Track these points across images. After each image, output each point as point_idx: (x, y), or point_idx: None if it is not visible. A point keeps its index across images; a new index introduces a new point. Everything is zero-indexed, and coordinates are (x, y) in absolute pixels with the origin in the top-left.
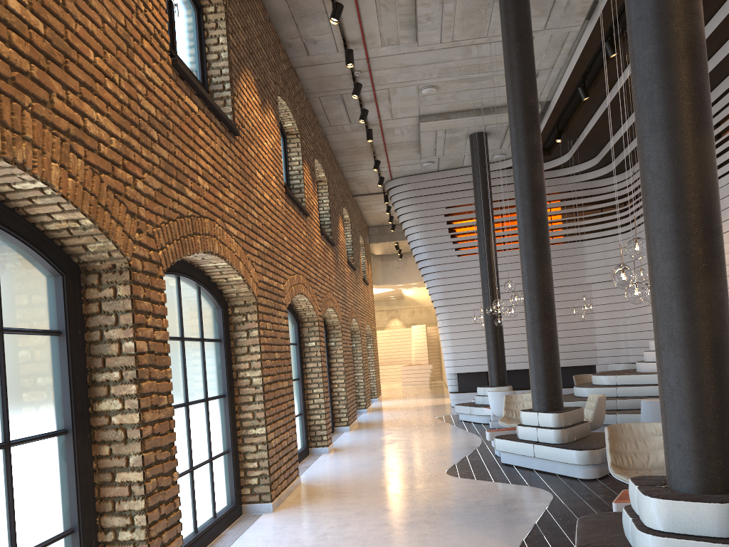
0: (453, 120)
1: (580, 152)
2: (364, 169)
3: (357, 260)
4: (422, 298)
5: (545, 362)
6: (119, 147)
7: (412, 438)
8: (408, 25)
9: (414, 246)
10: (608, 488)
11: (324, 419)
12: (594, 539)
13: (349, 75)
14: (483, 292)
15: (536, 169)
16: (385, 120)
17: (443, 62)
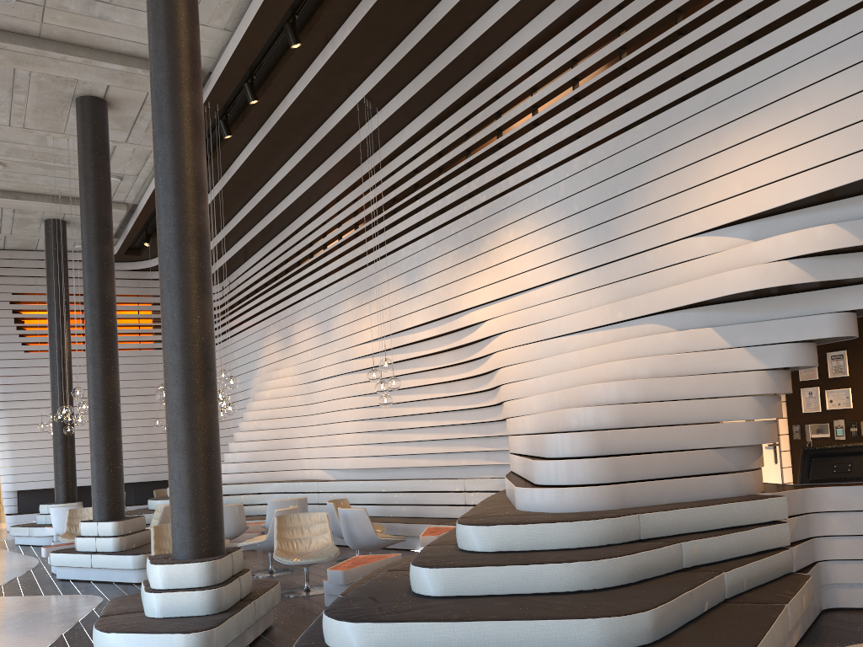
0: (24, 201)
1: None
2: None
3: None
4: None
5: (108, 471)
6: None
7: None
8: None
9: None
10: None
11: None
12: (116, 610)
13: None
14: (52, 396)
15: (107, 281)
16: None
17: (13, 143)
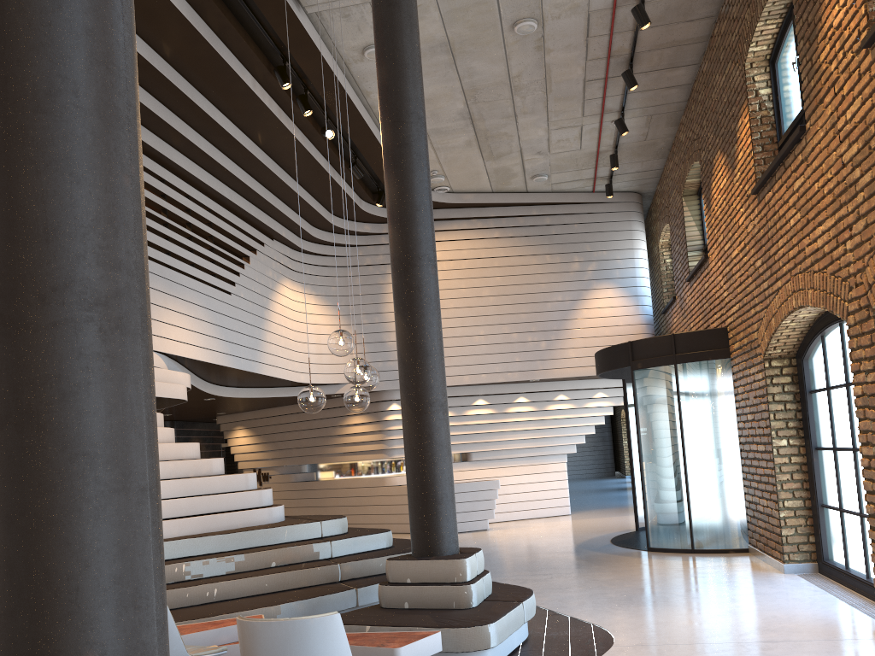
0: None
1: None
2: None
3: None
4: None
5: None
6: (833, 232)
7: None
8: None
9: None
10: None
11: None
12: (503, 604)
13: None
14: None
15: None
16: None
17: None
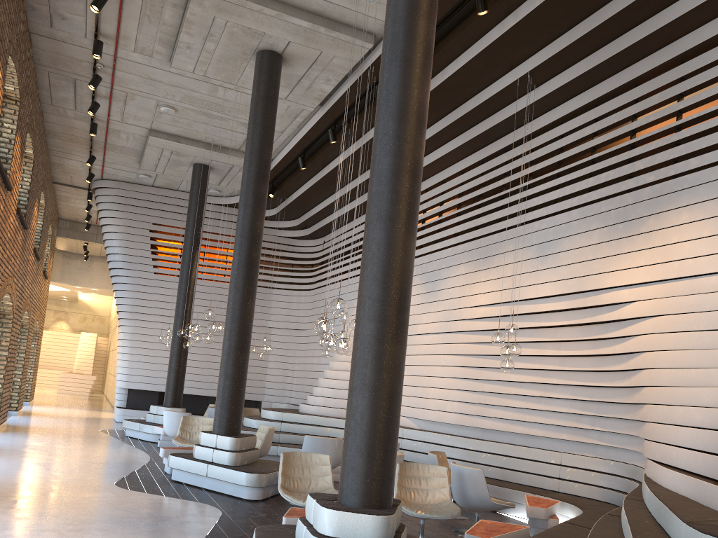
0: (182, 145)
1: (286, 211)
2: (75, 159)
3: (42, 250)
4: (98, 306)
5: (233, 390)
6: None
7: (74, 447)
8: (166, 44)
9: (111, 252)
10: (269, 508)
11: None
12: None
13: (90, 64)
14: (176, 314)
15: (259, 217)
16: (114, 120)
17: (189, 90)
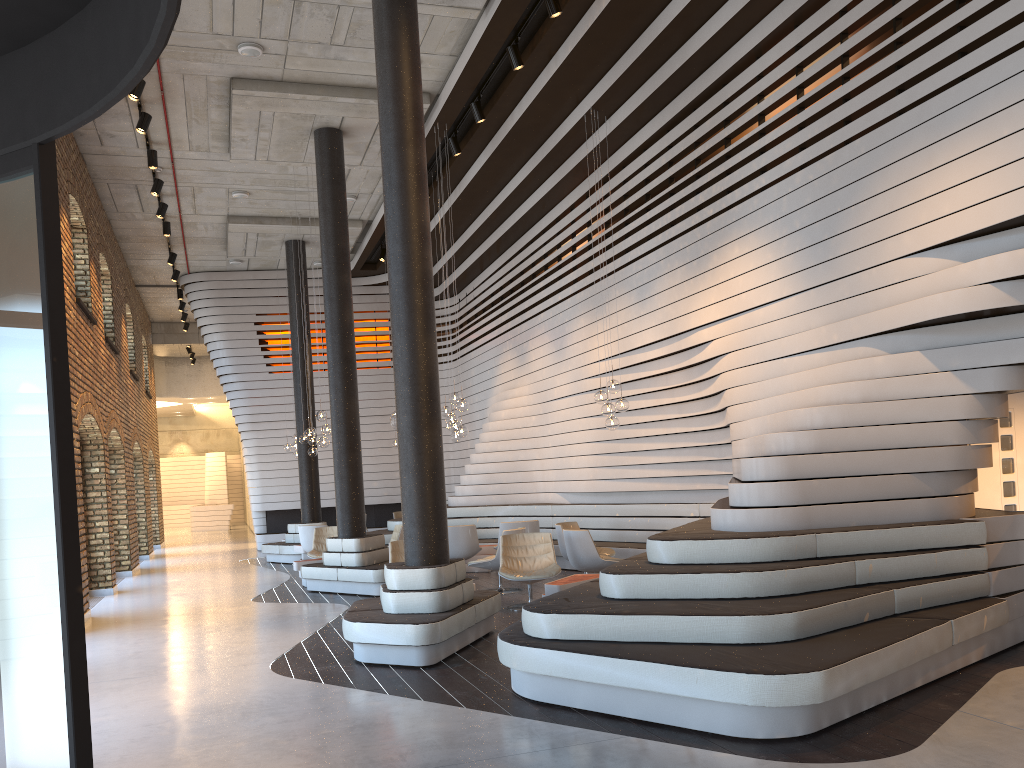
0: (267, 226)
1: None
2: (155, 258)
3: (139, 368)
4: (221, 417)
5: (350, 491)
6: None
7: (212, 578)
8: (220, 138)
9: (216, 357)
10: None
11: (109, 557)
12: (360, 607)
13: (148, 169)
14: (297, 418)
15: (346, 309)
16: (187, 214)
17: (258, 173)
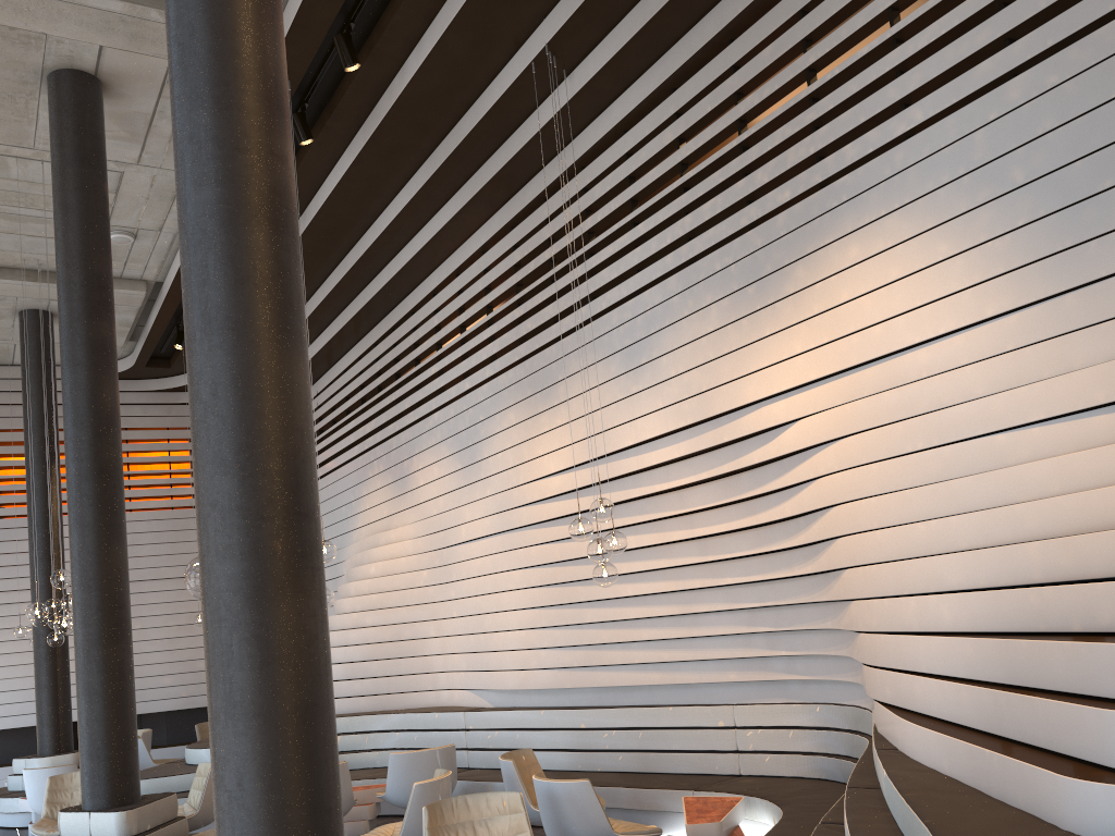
0: None
1: None
2: None
3: None
4: None
5: (108, 719)
6: None
7: None
8: None
9: None
10: None
11: None
12: None
13: None
14: (33, 585)
15: (104, 382)
16: None
17: None
